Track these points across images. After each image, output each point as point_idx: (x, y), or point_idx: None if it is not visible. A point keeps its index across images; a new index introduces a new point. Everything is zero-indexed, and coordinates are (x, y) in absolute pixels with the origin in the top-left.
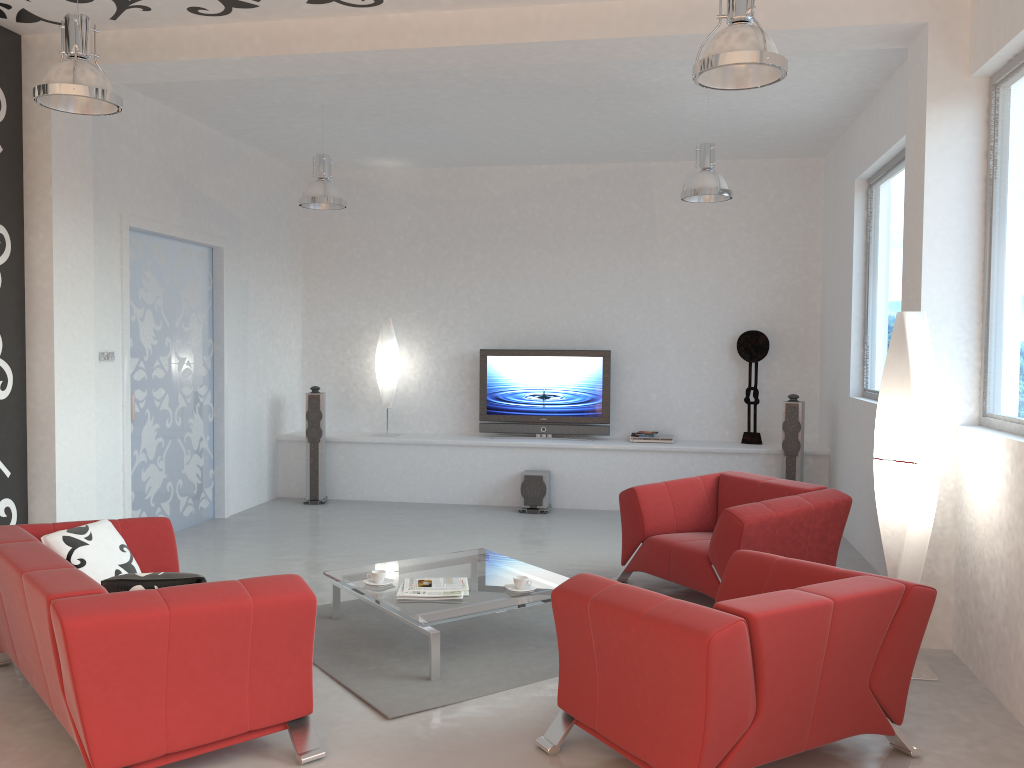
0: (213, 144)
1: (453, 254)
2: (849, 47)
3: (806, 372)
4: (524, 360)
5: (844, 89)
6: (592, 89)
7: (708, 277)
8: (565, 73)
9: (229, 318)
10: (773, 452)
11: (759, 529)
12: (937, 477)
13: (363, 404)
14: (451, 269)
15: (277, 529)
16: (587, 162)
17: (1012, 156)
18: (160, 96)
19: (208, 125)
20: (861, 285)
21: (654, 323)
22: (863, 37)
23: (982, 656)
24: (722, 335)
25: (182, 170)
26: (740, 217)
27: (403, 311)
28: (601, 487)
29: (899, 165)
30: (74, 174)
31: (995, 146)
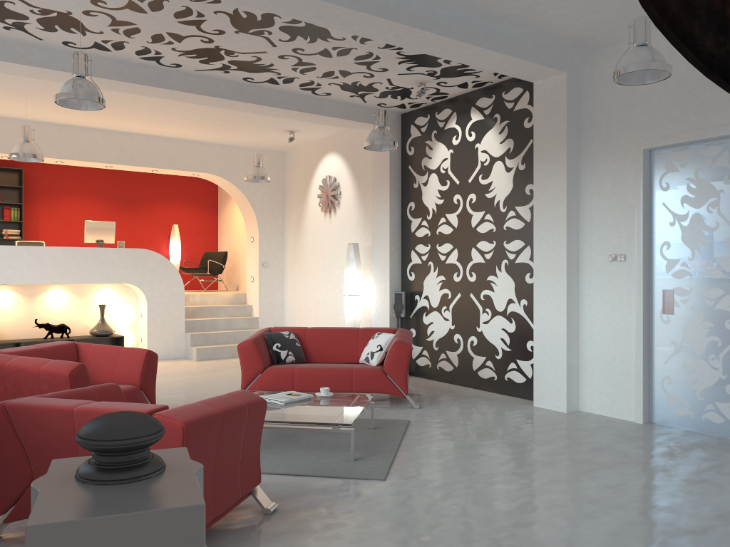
0: None
1: None
2: None
3: None
4: None
5: None
6: None
7: None
8: None
9: None
10: None
11: None
12: None
13: None
14: None
15: None
16: None
17: None
18: None
19: None
20: None
21: None
22: None
23: None
24: None
25: None
26: None
27: None
28: None
29: None
30: (550, 139)
31: None
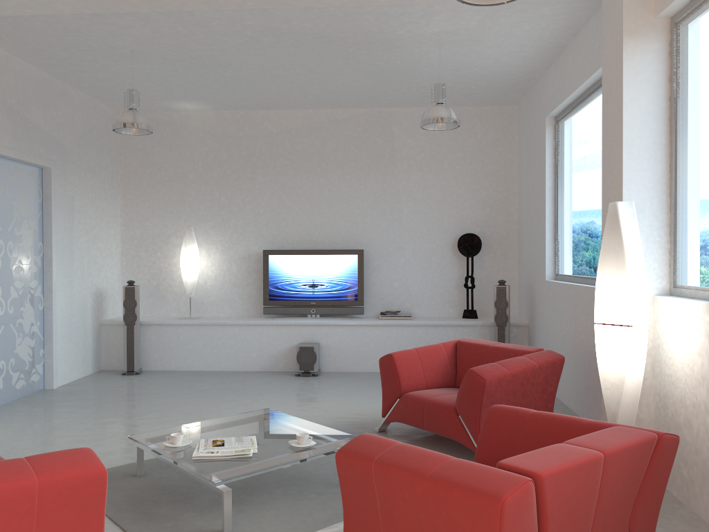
0: (42, 83)
1: (241, 177)
2: None
3: (508, 264)
4: (297, 258)
5: (541, 44)
6: (350, 39)
7: (435, 194)
8: (330, 23)
9: (57, 225)
10: (487, 324)
11: (497, 385)
12: (646, 337)
13: (171, 294)
14: (240, 189)
15: (97, 397)
16: (343, 107)
17: (695, 77)
18: None
19: (37, 67)
20: (552, 196)
21: (396, 229)
22: None
23: (687, 485)
24: (446, 237)
25: (13, 101)
26: (458, 149)
27: (202, 221)
28: (358, 354)
29: (583, 102)
30: None
31: (678, 71)
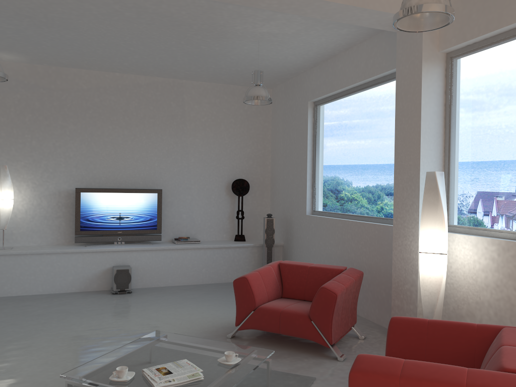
0: None
1: (53, 124)
2: (374, 26)
3: (264, 201)
4: (107, 195)
5: (322, 52)
6: (196, 26)
7: (214, 148)
8: (191, 12)
9: None
10: (257, 245)
11: (340, 296)
12: (447, 260)
13: None
14: (51, 134)
15: None
16: (146, 75)
17: (468, 94)
18: None
19: None
20: (311, 156)
21: (185, 173)
22: (387, 21)
23: None
24: (222, 181)
25: None
26: (231, 116)
27: (13, 161)
28: (161, 272)
29: (346, 95)
30: None
31: (452, 88)
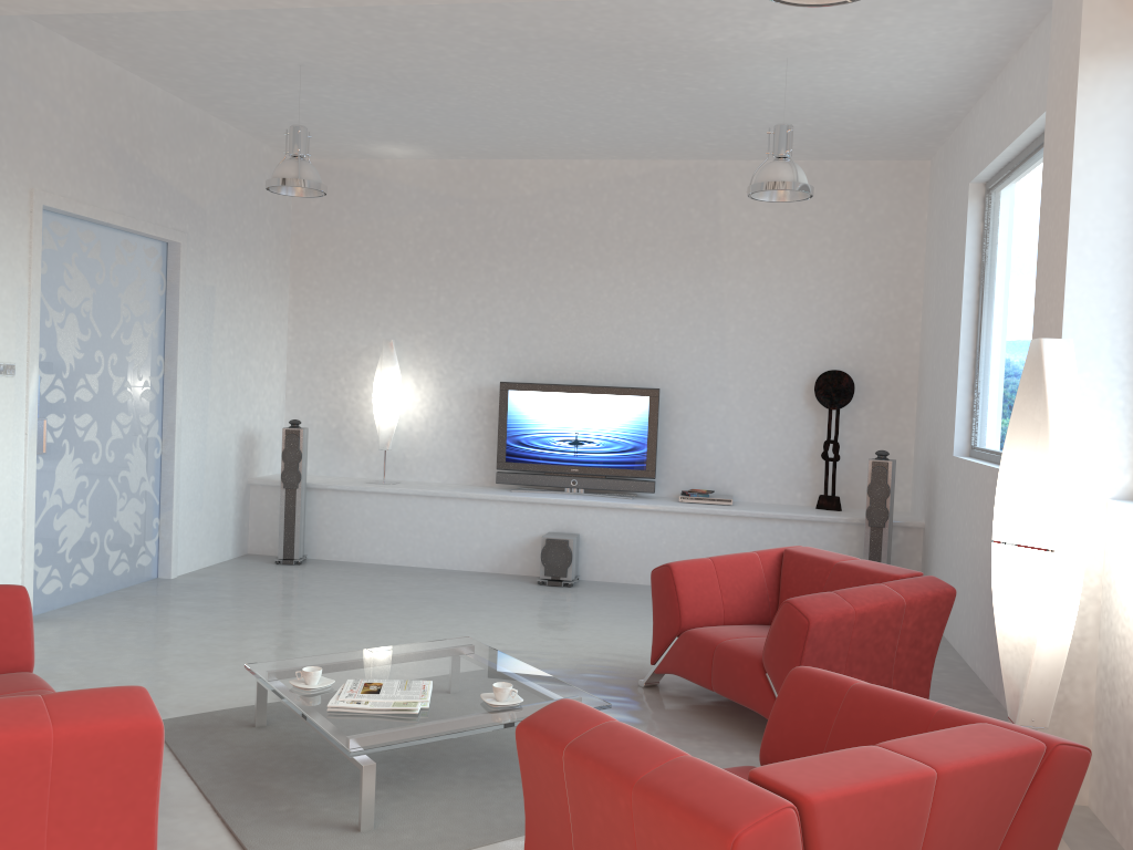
0: (171, 113)
1: (473, 265)
2: None
3: (899, 424)
4: (553, 397)
5: (961, 61)
6: (639, 51)
7: (782, 303)
8: (602, 25)
9: (186, 331)
10: (855, 521)
11: (831, 629)
12: (1080, 571)
13: (358, 444)
14: (470, 283)
15: (230, 596)
16: (639, 157)
17: None
18: (93, 43)
19: (164, 89)
20: (972, 316)
21: (714, 357)
22: None
23: None
24: (797, 375)
25: (125, 141)
26: (824, 231)
27: (410, 332)
28: (641, 556)
29: (1029, 160)
30: None
31: None
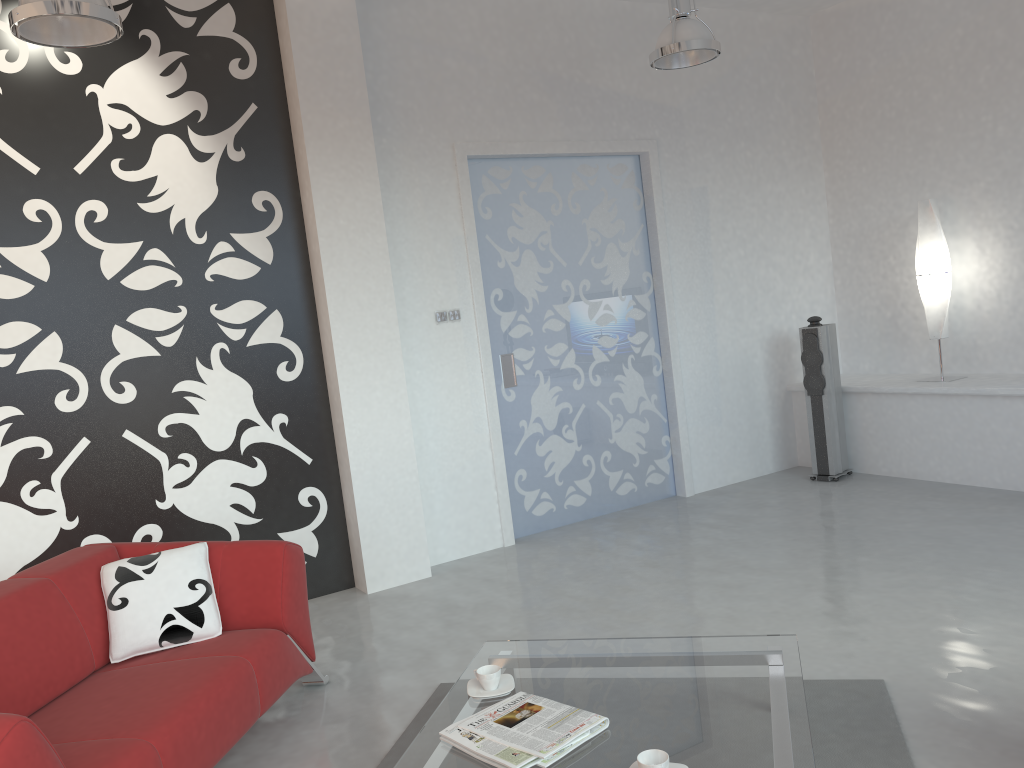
0: (615, 20)
1: None
2: None
3: None
4: None
5: None
6: None
7: None
8: None
9: (671, 241)
10: None
11: None
12: None
13: (917, 333)
14: None
15: (713, 522)
16: None
17: None
18: None
19: None
20: None
21: None
22: None
23: None
24: None
25: (559, 67)
26: None
27: (963, 184)
28: None
29: None
30: (338, 113)
31: None
